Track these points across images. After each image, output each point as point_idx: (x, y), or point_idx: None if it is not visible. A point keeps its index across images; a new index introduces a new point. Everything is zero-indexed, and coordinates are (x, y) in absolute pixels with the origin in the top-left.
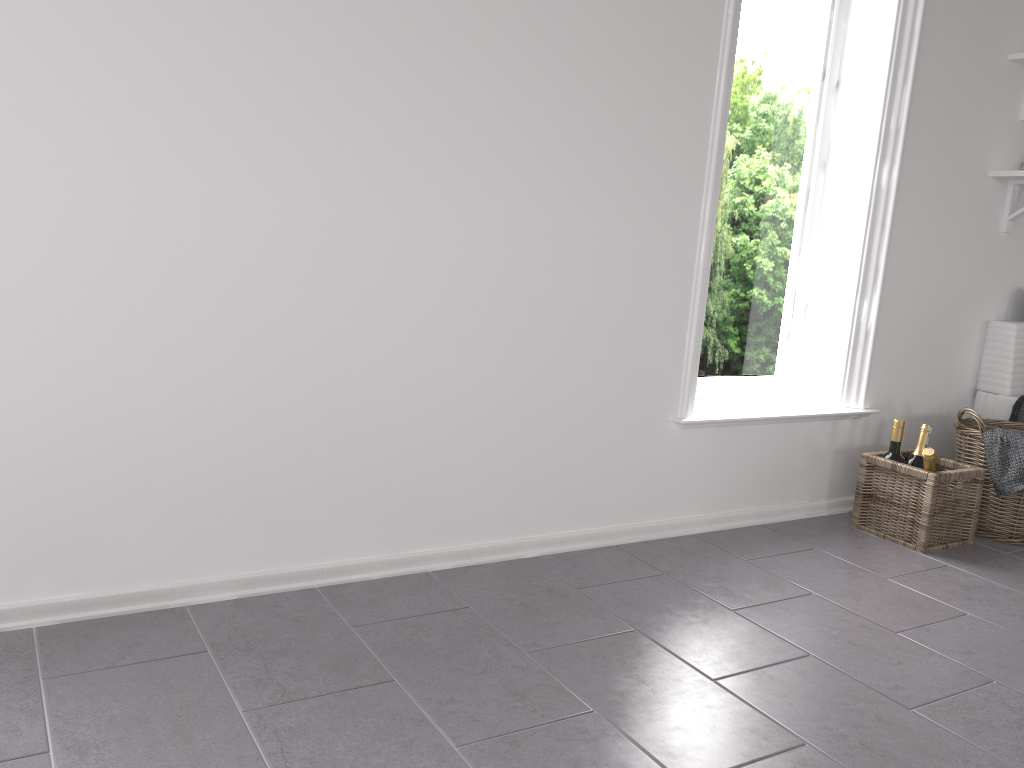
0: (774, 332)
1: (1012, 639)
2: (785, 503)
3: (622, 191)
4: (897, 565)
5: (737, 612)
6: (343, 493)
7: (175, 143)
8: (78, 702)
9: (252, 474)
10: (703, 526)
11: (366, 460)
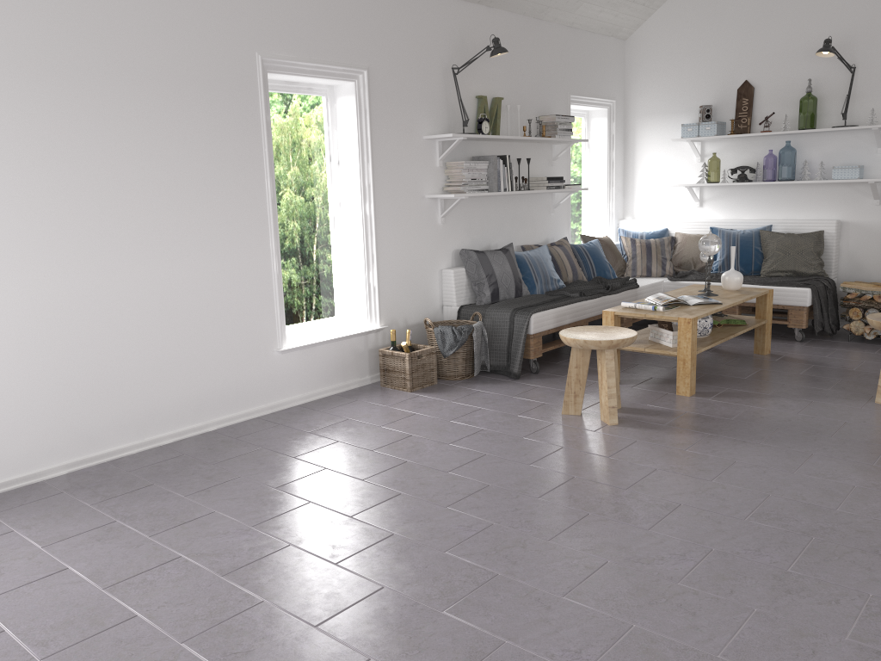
0: (330, 294)
1: (429, 419)
2: (346, 381)
3: (227, 245)
4: (395, 400)
5: (311, 432)
6: (111, 415)
7: (4, 269)
8: (15, 516)
9: (65, 413)
10: (303, 400)
11: (120, 397)
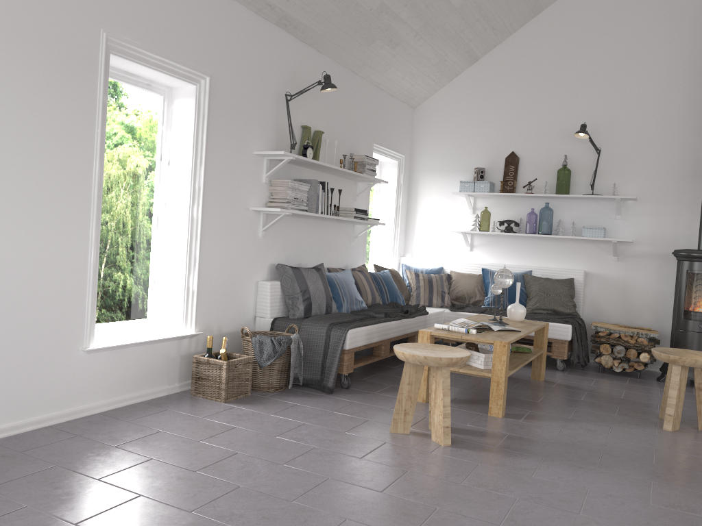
0: (145, 294)
1: (253, 434)
2: (154, 388)
3: (40, 225)
4: (209, 410)
5: (117, 446)
6: None
7: None
8: None
9: None
10: (105, 407)
11: None
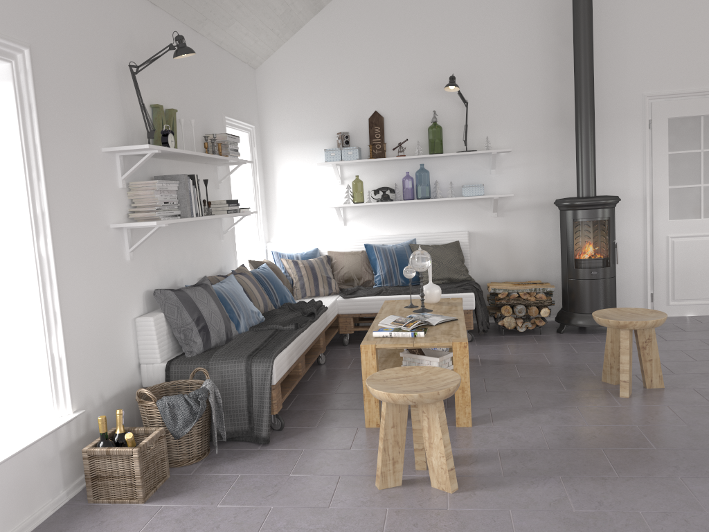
0: None
1: None
2: (34, 511)
3: None
4: (132, 525)
5: None
6: None
7: None
8: None
9: None
10: None
11: None
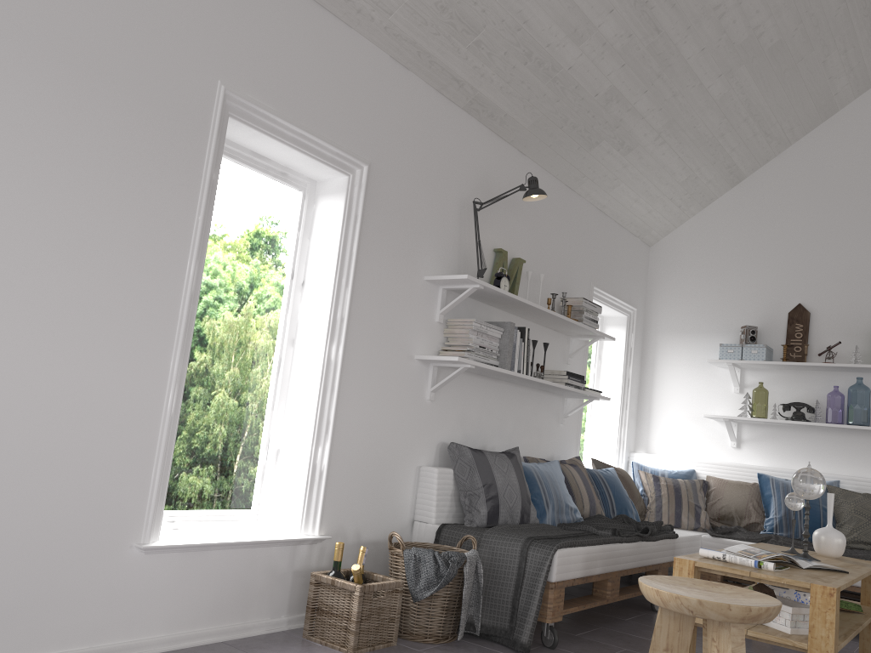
0: (251, 472)
1: None
2: (247, 620)
3: (94, 344)
4: None
5: None
6: None
7: None
8: None
9: None
10: (163, 646)
11: None
